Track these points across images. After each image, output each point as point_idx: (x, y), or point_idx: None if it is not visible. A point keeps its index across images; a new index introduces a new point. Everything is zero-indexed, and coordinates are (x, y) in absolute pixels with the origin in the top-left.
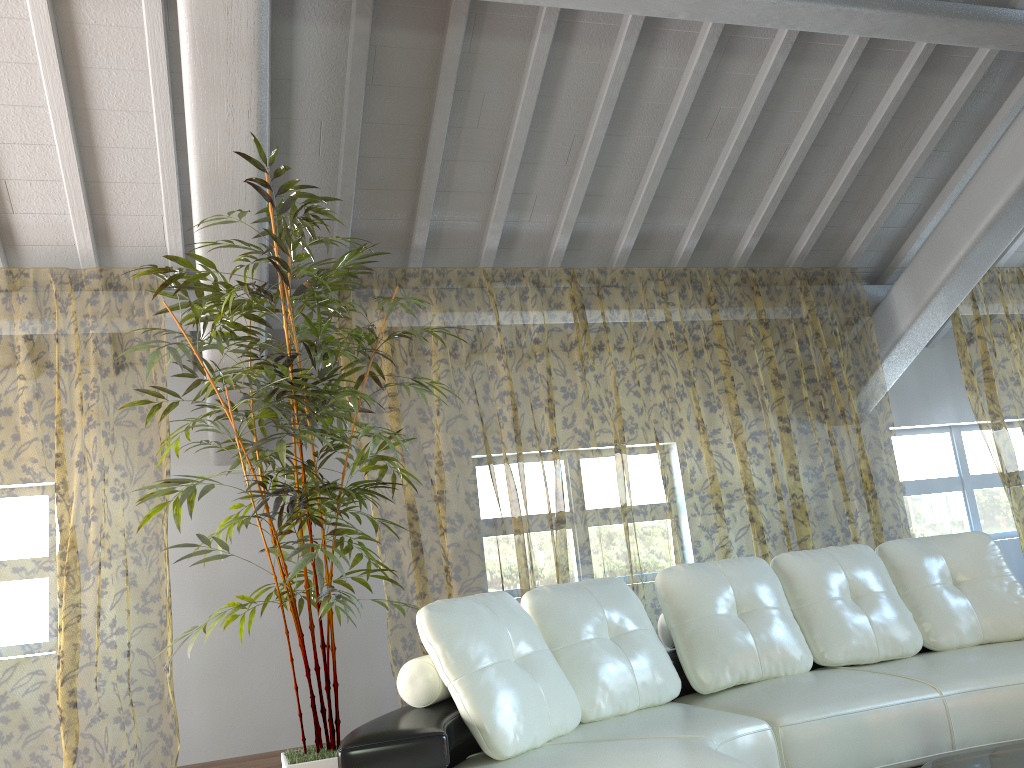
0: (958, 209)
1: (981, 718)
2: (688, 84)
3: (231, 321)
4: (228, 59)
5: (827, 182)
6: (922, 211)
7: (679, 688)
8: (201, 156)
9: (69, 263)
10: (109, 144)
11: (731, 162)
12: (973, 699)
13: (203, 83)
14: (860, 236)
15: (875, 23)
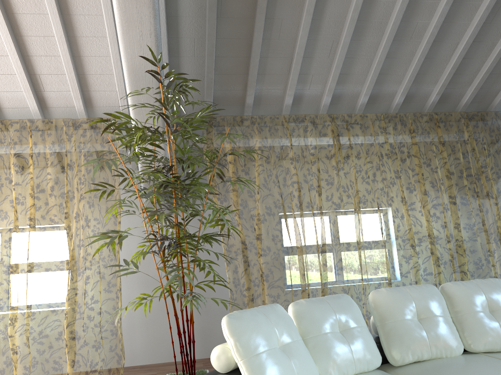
0: None
1: None
2: (398, 9)
3: (142, 147)
4: (137, 5)
5: (481, 63)
6: None
7: (380, 362)
8: (127, 59)
9: (73, 116)
10: (87, 54)
11: (424, 53)
12: None
13: (125, 19)
14: None
15: None
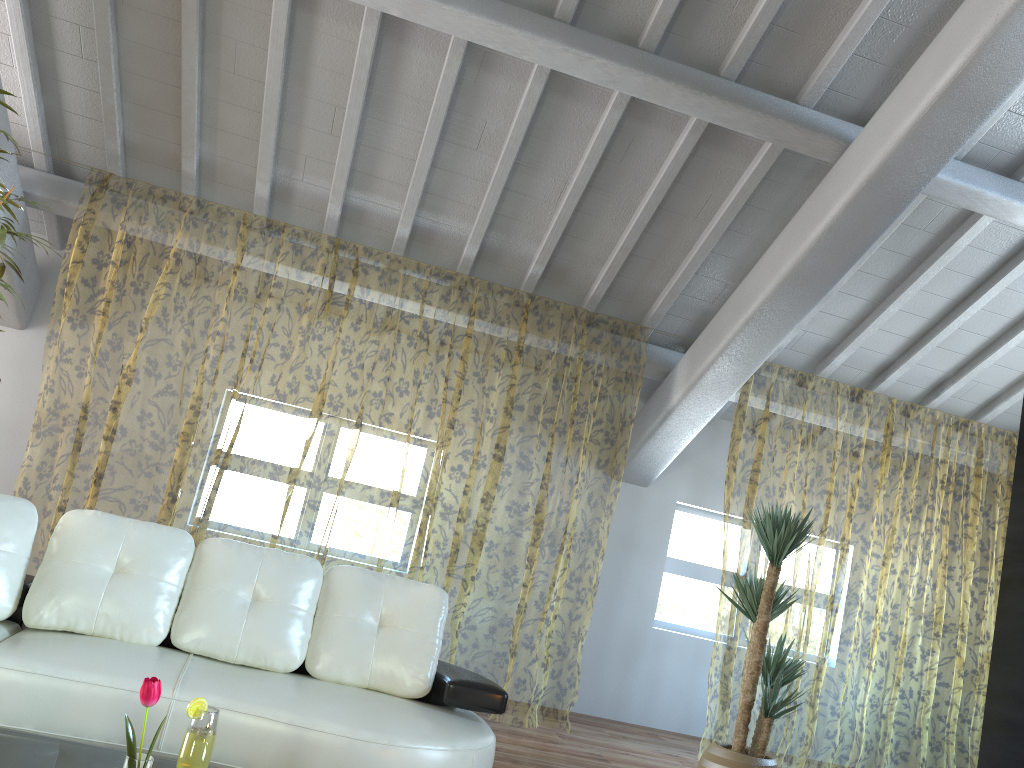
0: (735, 296)
1: None
2: (440, 87)
3: None
4: None
5: (617, 231)
6: (730, 291)
7: (5, 613)
8: None
9: None
10: None
11: (500, 180)
12: None
13: None
14: (660, 297)
15: (610, 74)
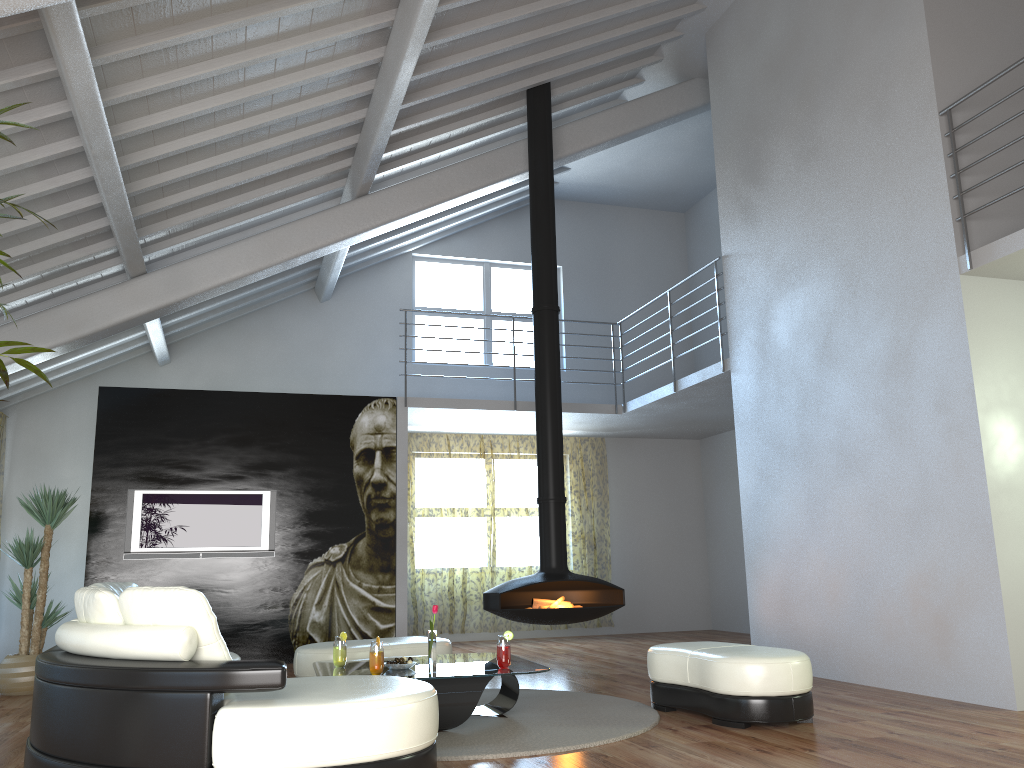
0: (9, 332)
1: None
2: (8, 168)
3: None
4: None
5: None
6: None
7: None
8: None
9: None
10: None
11: None
12: None
13: None
14: None
15: (124, 217)
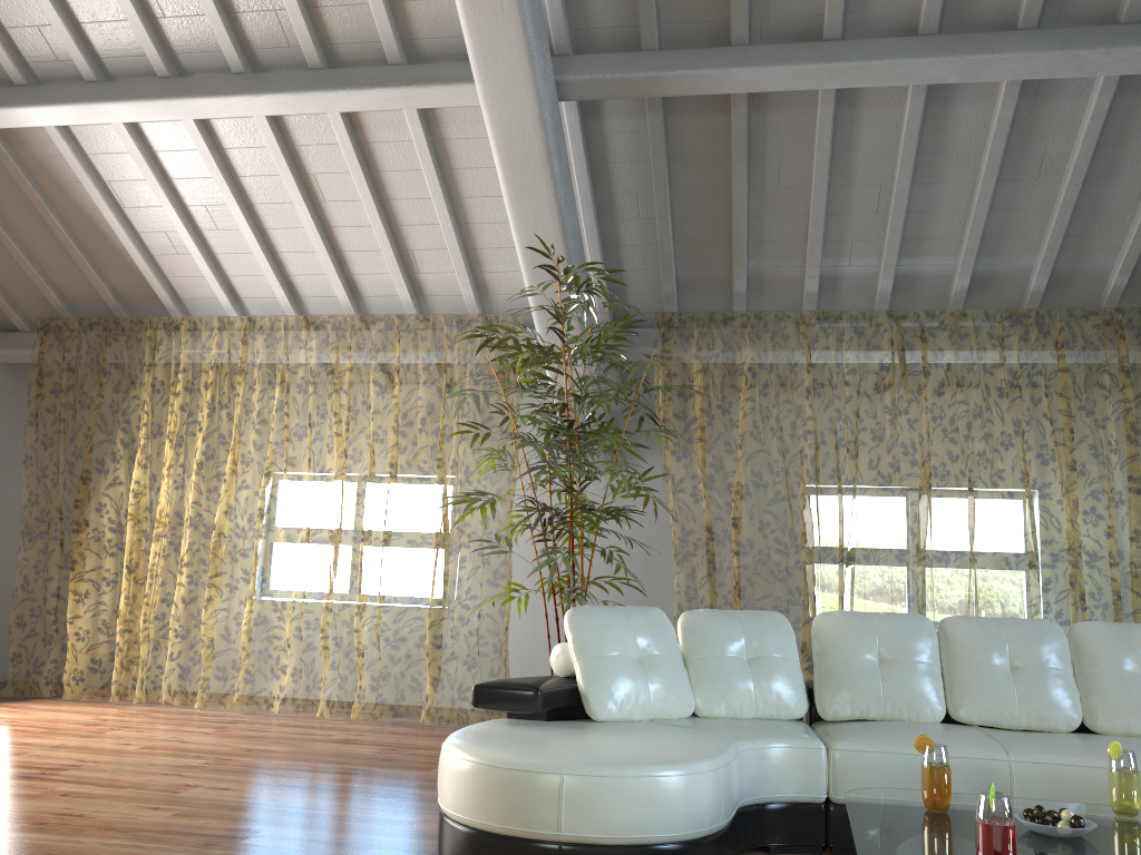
0: None
1: (1048, 789)
2: (994, 132)
3: (533, 371)
4: (528, 172)
5: None
6: None
7: (803, 710)
8: (521, 240)
9: (461, 308)
10: (478, 221)
11: (1069, 201)
12: (1044, 770)
13: (513, 190)
14: None
15: None
